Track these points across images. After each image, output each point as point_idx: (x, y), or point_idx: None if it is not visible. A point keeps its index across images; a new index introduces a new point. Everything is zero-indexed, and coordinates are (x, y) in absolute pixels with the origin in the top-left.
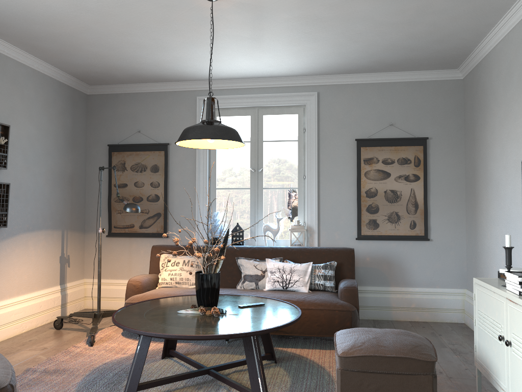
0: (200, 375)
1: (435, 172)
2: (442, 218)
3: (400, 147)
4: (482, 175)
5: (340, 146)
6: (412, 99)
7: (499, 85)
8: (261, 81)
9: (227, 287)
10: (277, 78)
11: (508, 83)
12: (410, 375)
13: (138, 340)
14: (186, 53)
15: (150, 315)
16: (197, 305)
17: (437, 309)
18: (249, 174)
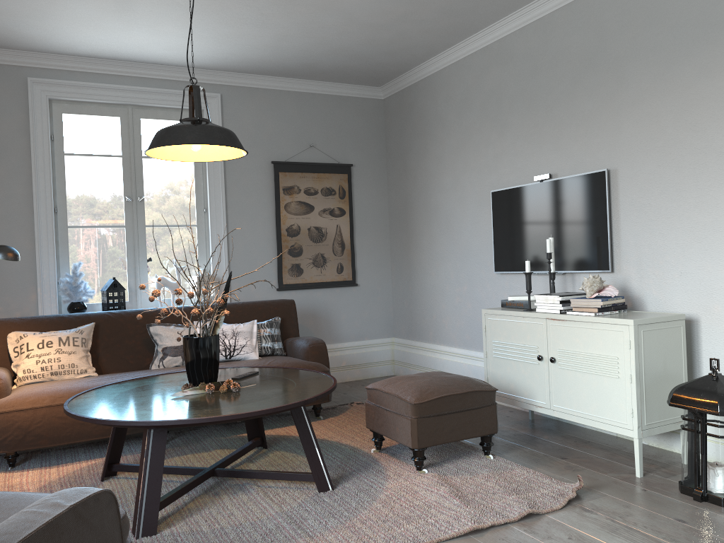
0: (207, 478)
1: (360, 206)
2: (368, 259)
3: (324, 174)
4: (421, 209)
5: (252, 169)
6: (333, 117)
7: (449, 111)
8: (139, 67)
9: (129, 370)
10: (164, 66)
11: (465, 111)
12: (478, 409)
13: (15, 471)
14: (57, 7)
15: (140, 406)
16: (174, 387)
17: (367, 363)
18: (122, 205)
